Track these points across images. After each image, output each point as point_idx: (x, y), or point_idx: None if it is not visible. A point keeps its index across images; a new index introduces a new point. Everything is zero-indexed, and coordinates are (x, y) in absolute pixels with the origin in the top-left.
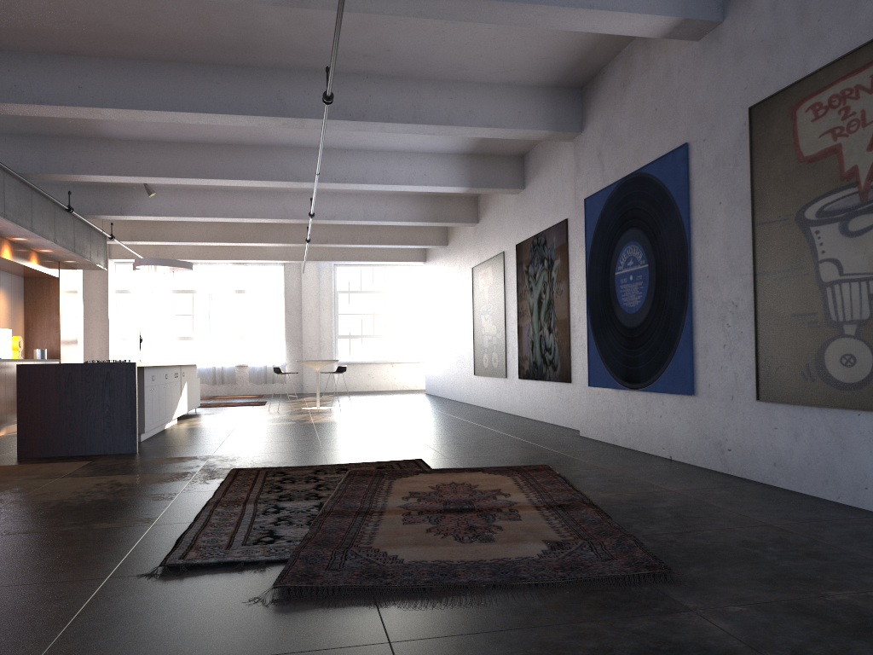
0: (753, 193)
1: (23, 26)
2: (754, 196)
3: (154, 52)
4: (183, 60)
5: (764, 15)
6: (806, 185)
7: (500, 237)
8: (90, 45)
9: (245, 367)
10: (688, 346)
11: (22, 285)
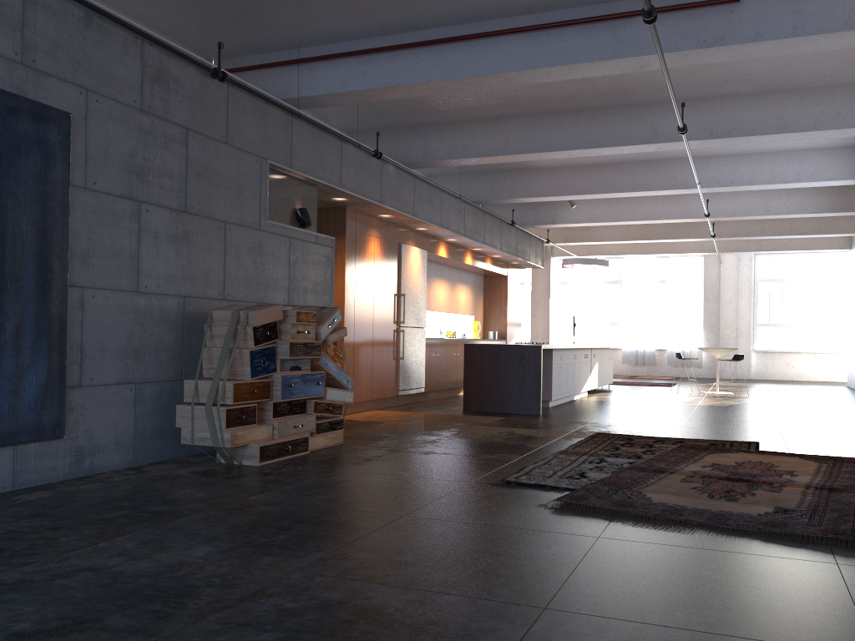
0: None
1: (468, 106)
2: None
3: (556, 107)
4: (578, 108)
5: None
6: None
7: None
8: (512, 110)
9: (664, 351)
10: None
11: (482, 282)
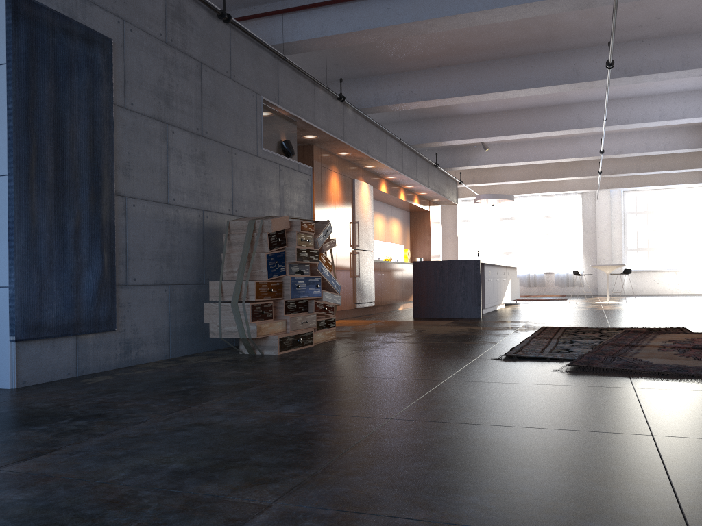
0: None
1: (416, 55)
2: None
3: (490, 54)
4: (509, 55)
5: None
6: None
7: None
8: (453, 58)
9: (552, 274)
10: None
11: (408, 217)
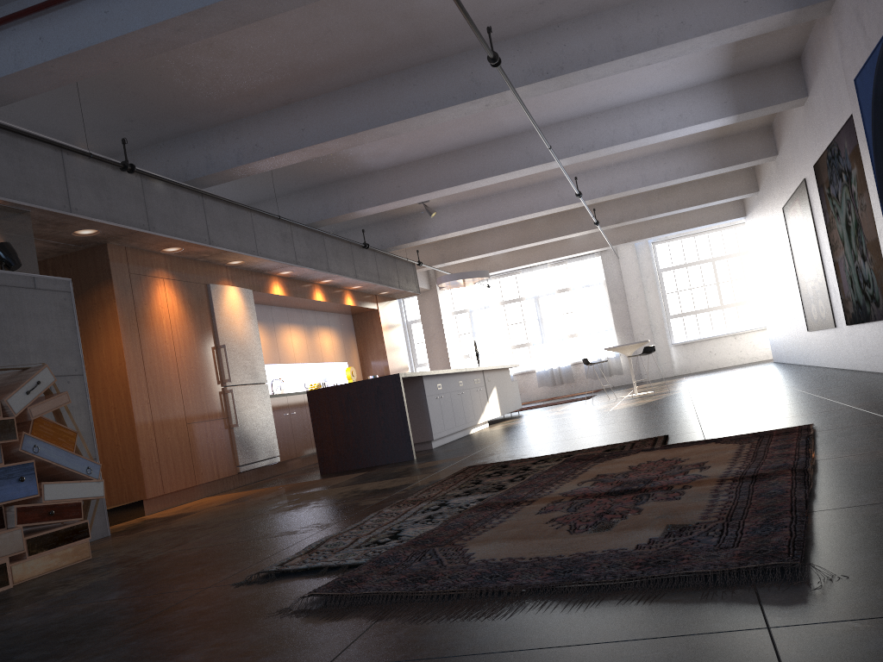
0: None
1: (241, 90)
2: None
3: (351, 75)
4: (379, 73)
5: None
6: None
7: (798, 163)
8: (299, 88)
9: (581, 364)
10: None
11: (351, 321)
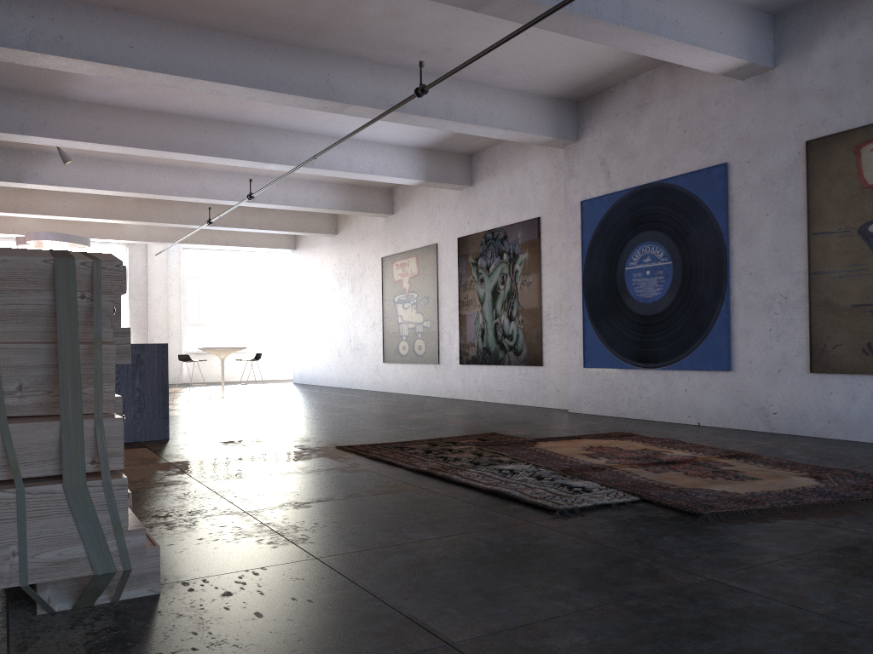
0: (809, 209)
1: None
2: (809, 211)
3: (218, 21)
4: (241, 32)
5: (824, 70)
6: (870, 206)
7: (430, 230)
8: (156, 5)
9: None
10: (724, 331)
11: None
